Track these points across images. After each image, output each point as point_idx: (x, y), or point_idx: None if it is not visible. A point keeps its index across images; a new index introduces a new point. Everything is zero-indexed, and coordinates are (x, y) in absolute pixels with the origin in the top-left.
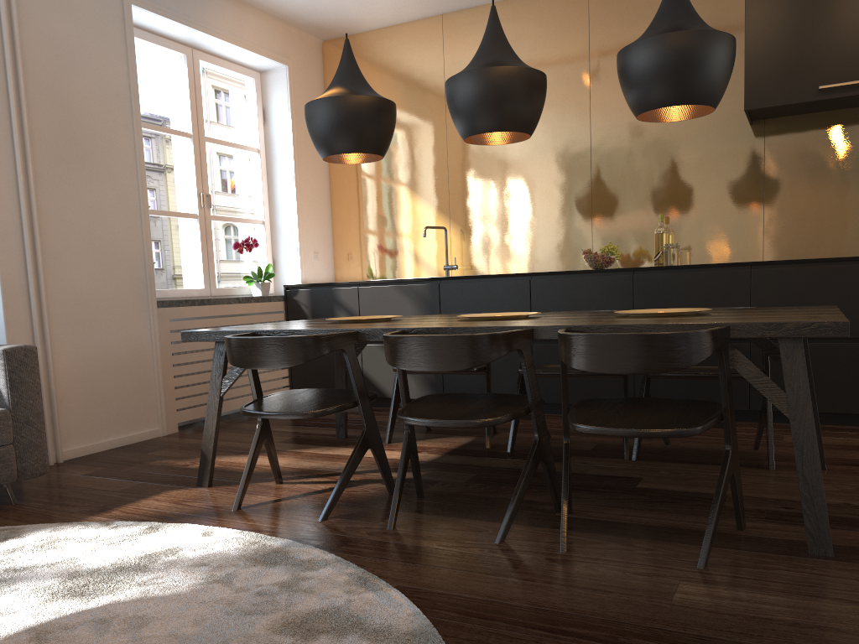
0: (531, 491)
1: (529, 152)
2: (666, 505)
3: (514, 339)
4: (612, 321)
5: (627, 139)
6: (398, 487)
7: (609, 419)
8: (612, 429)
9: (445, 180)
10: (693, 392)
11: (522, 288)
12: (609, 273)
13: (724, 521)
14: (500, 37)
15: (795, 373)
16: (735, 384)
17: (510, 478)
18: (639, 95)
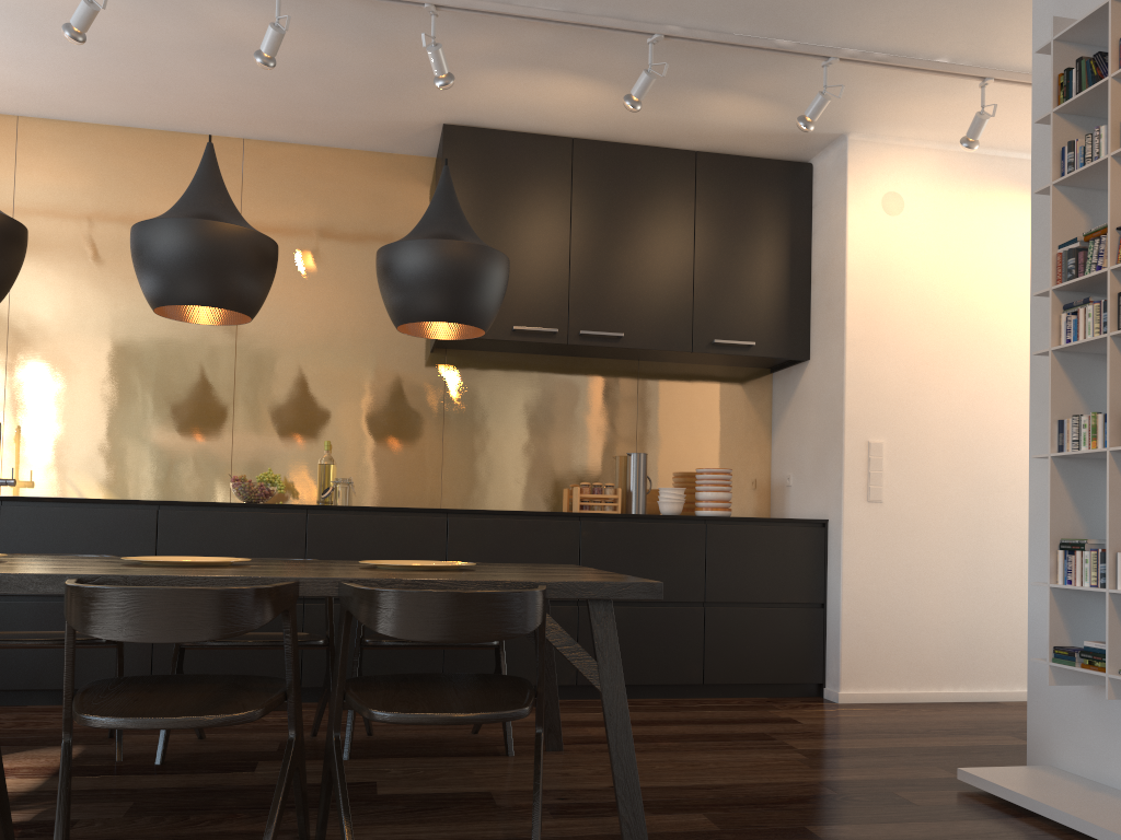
0: (241, 818)
1: (146, 333)
2: (433, 813)
3: (284, 595)
4: (392, 574)
5: (286, 342)
6: (60, 836)
7: (413, 703)
8: (433, 715)
9: (2, 351)
10: (378, 665)
11: (144, 522)
12: (274, 510)
13: (512, 823)
14: (221, 185)
15: (606, 639)
16: (427, 654)
17: (193, 802)
18: (411, 301)
